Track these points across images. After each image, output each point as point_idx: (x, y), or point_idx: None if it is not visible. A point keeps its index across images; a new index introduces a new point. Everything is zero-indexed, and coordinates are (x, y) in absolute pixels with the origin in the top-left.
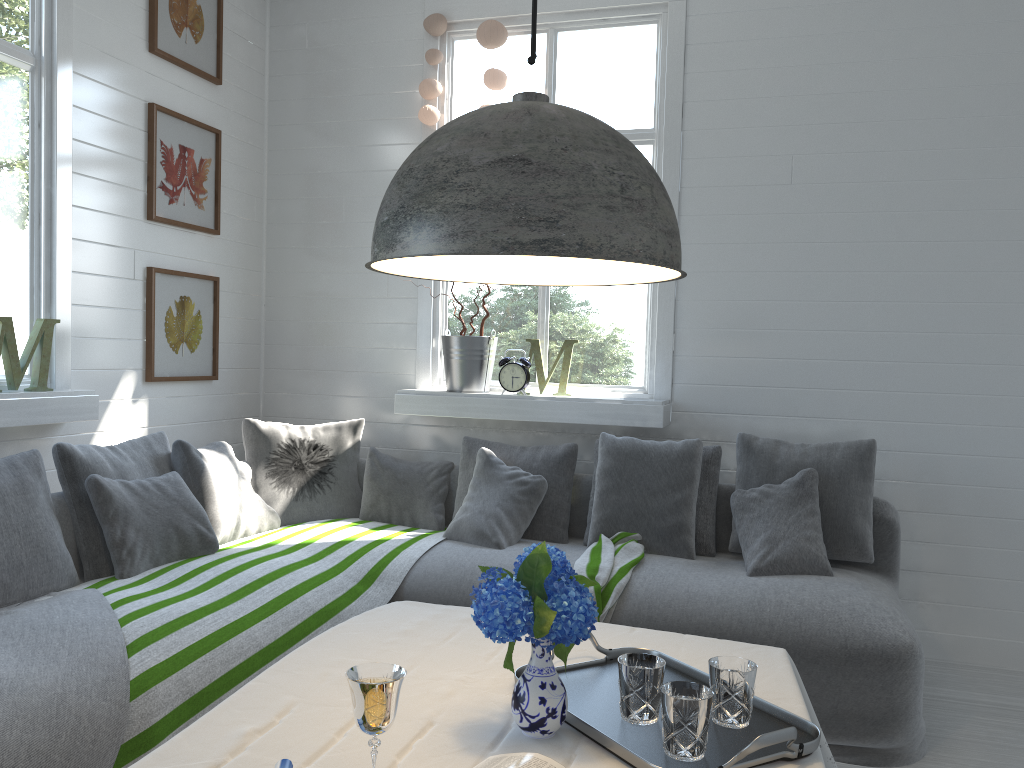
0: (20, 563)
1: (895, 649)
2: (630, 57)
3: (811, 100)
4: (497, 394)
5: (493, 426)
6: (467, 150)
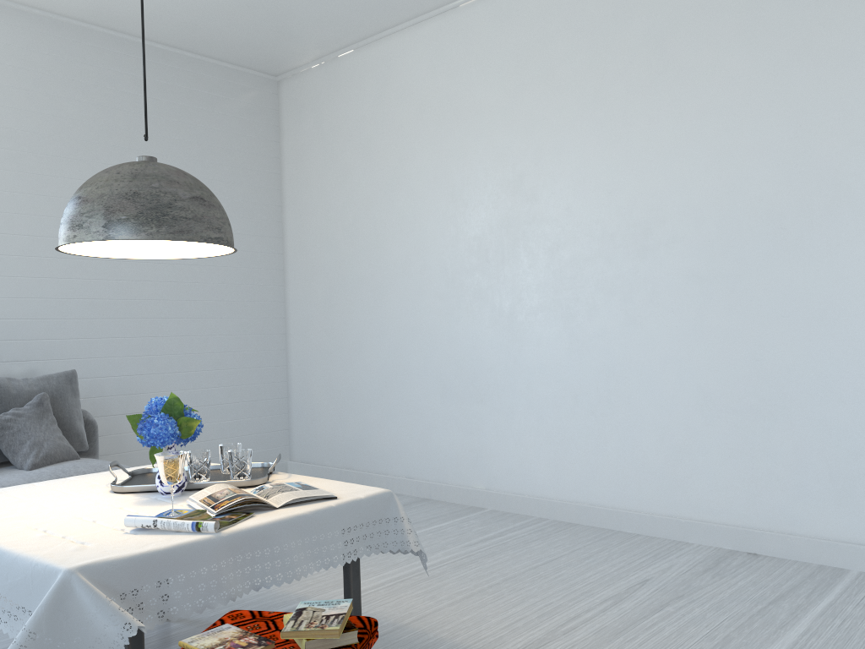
0: None
1: None
2: None
3: None
4: None
5: None
6: (174, 189)
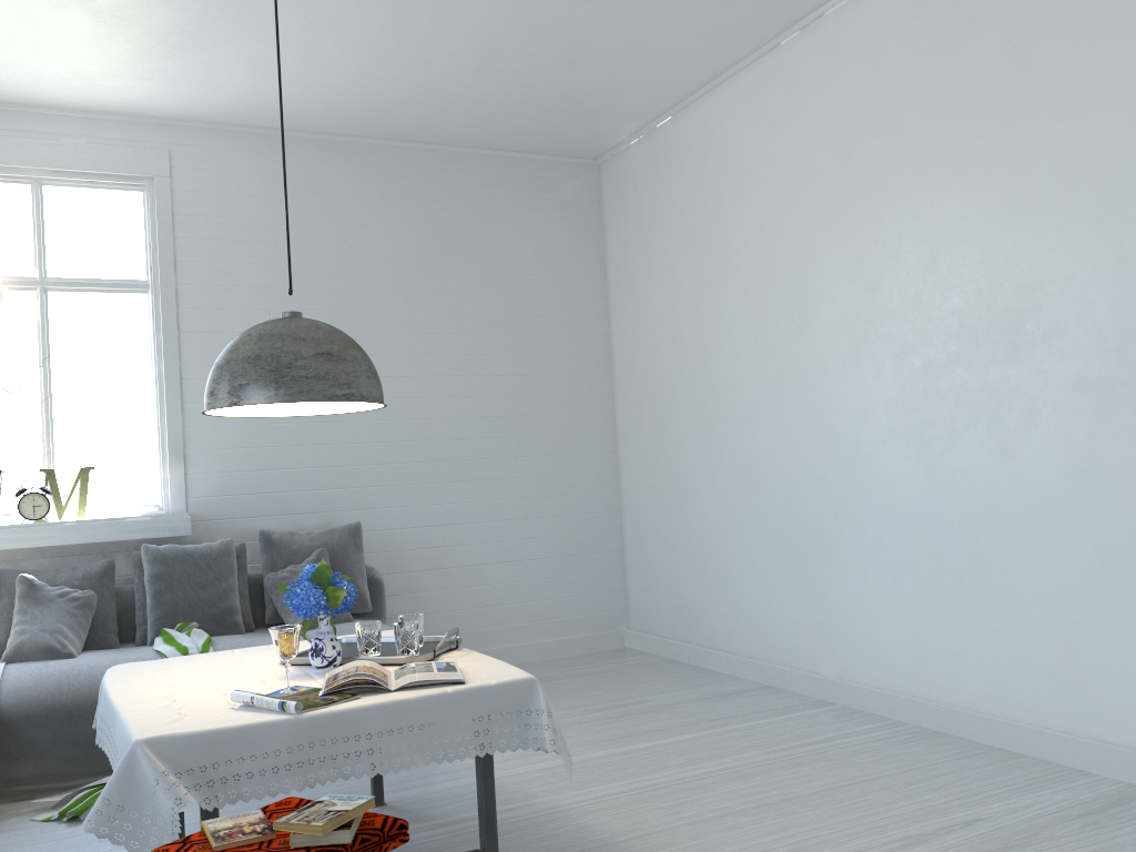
0: None
1: None
2: (119, 217)
3: (280, 268)
4: (20, 523)
5: (3, 558)
6: (297, 347)
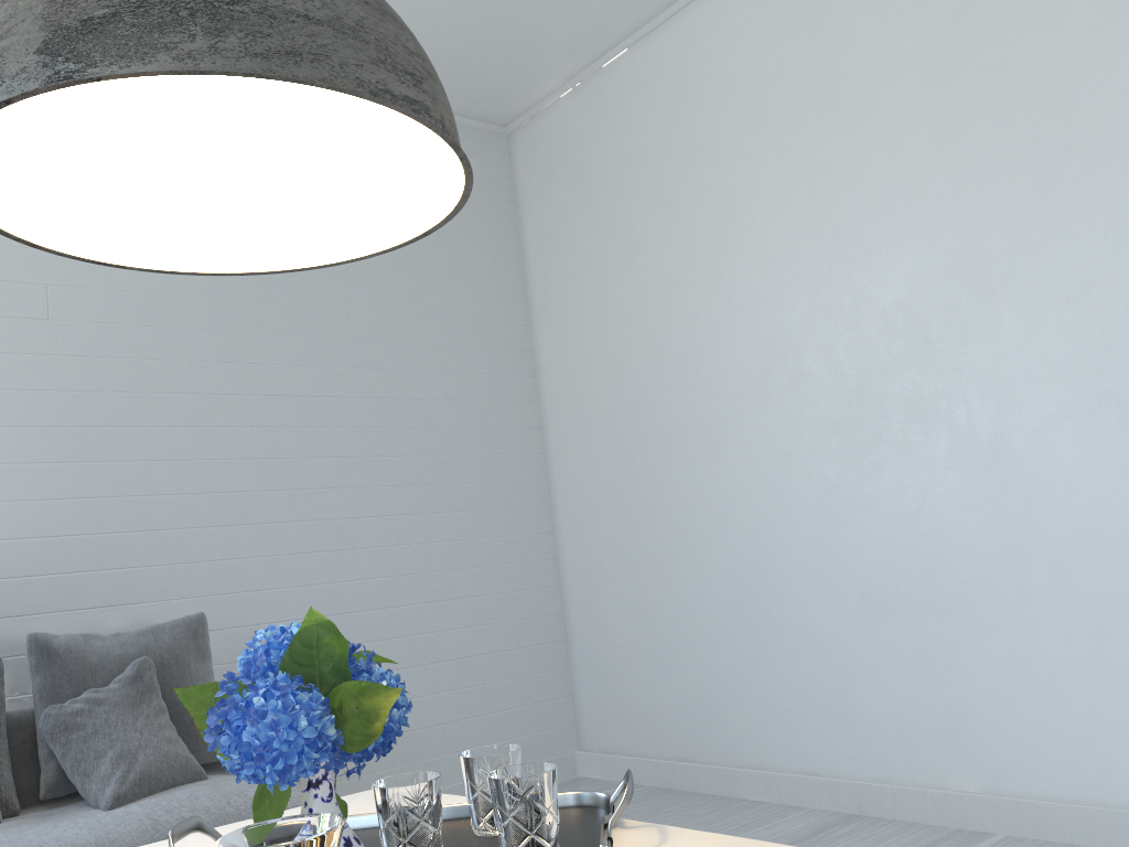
0: None
1: None
2: None
3: None
4: None
5: None
6: None
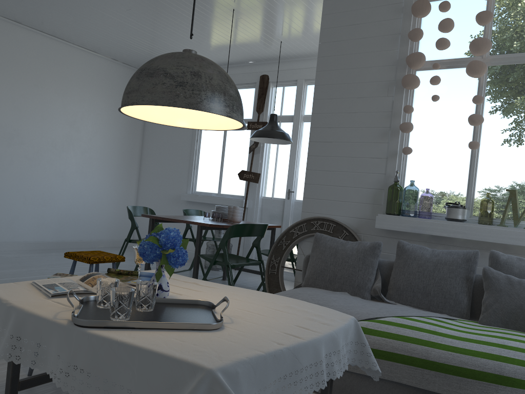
0: (428, 292)
1: None
2: None
3: None
4: None
5: None
6: None
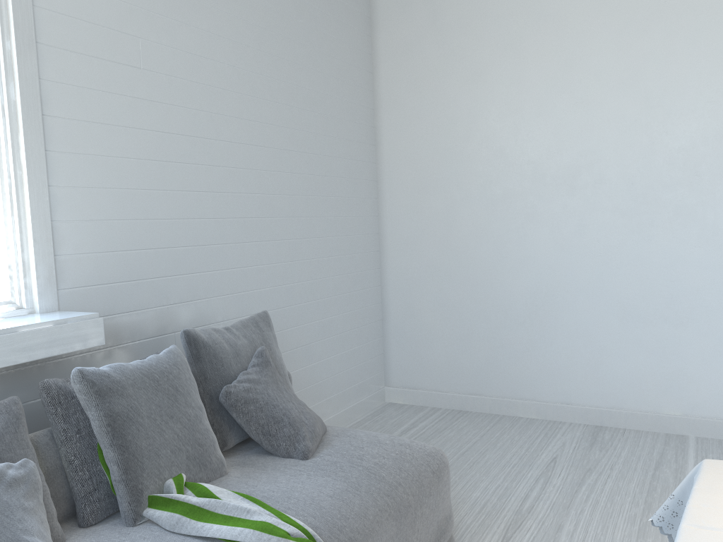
0: None
1: (444, 456)
2: None
3: None
4: None
5: None
6: None
